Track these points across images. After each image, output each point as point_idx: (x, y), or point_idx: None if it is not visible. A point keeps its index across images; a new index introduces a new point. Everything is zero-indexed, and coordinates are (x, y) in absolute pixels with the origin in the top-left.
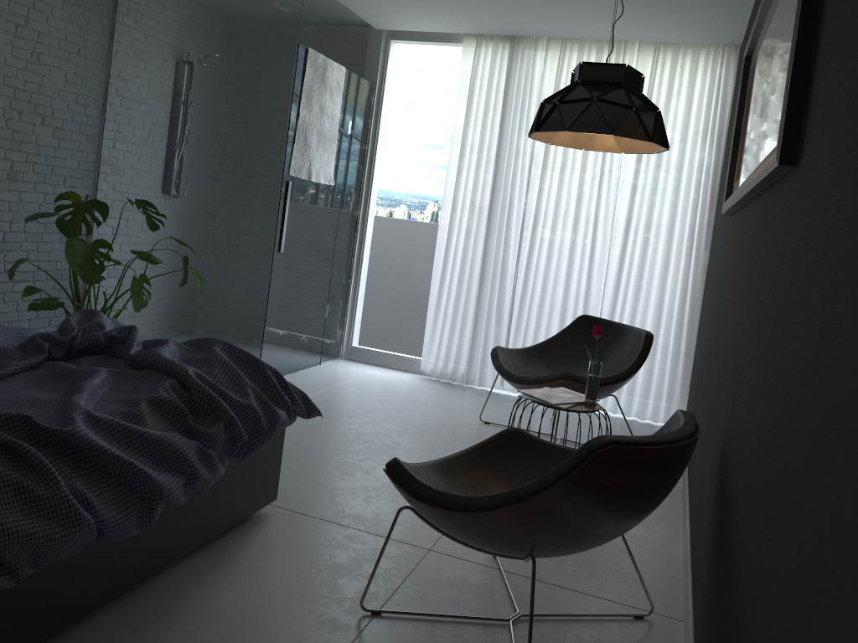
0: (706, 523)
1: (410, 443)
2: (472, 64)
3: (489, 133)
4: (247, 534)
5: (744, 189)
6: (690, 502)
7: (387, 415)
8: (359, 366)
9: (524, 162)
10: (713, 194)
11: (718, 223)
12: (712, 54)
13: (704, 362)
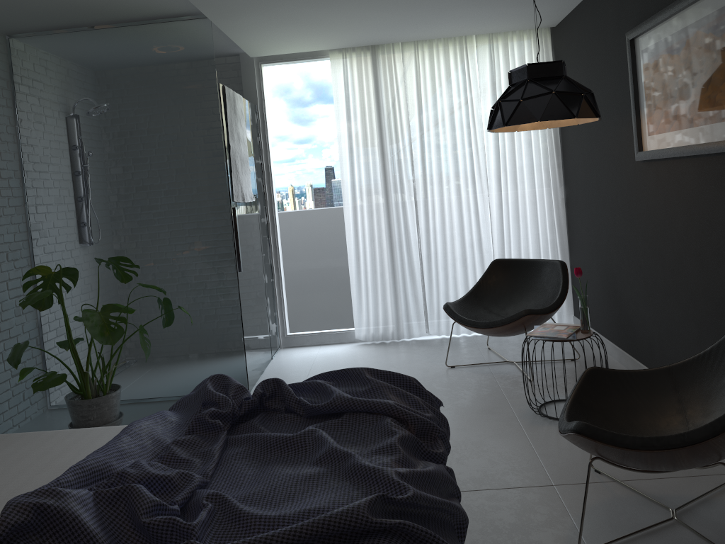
0: None
1: None
2: (341, 74)
3: (369, 129)
4: None
5: None
6: None
7: None
8: (302, 350)
9: (405, 147)
10: (557, 143)
11: (585, 166)
12: (532, 35)
13: (628, 273)
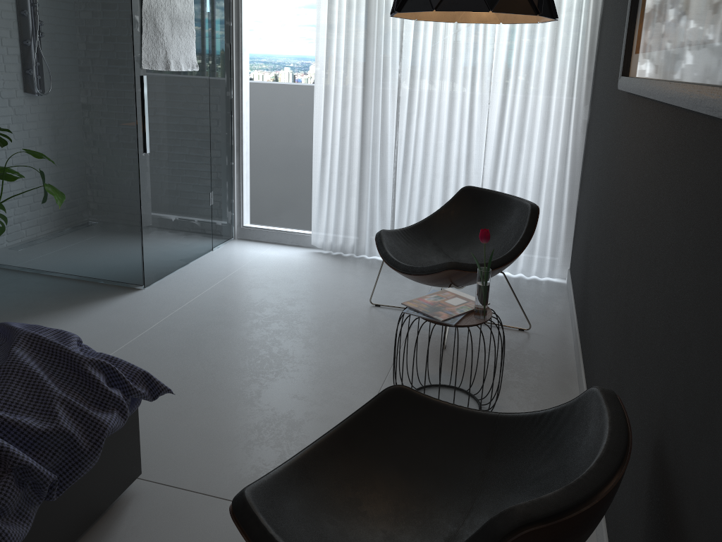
0: (633, 512)
1: (298, 348)
2: None
3: None
4: (102, 536)
5: (685, 102)
6: None
7: (276, 311)
8: (251, 246)
9: (394, 27)
10: (592, 46)
11: (602, 83)
12: None
13: (596, 243)
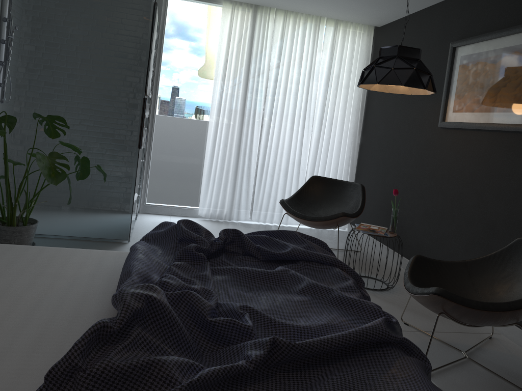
0: None
1: None
2: (228, 19)
3: (240, 65)
4: None
5: None
6: None
7: None
8: (157, 217)
9: (262, 84)
10: (363, 105)
11: (386, 124)
12: (362, 29)
13: (410, 200)
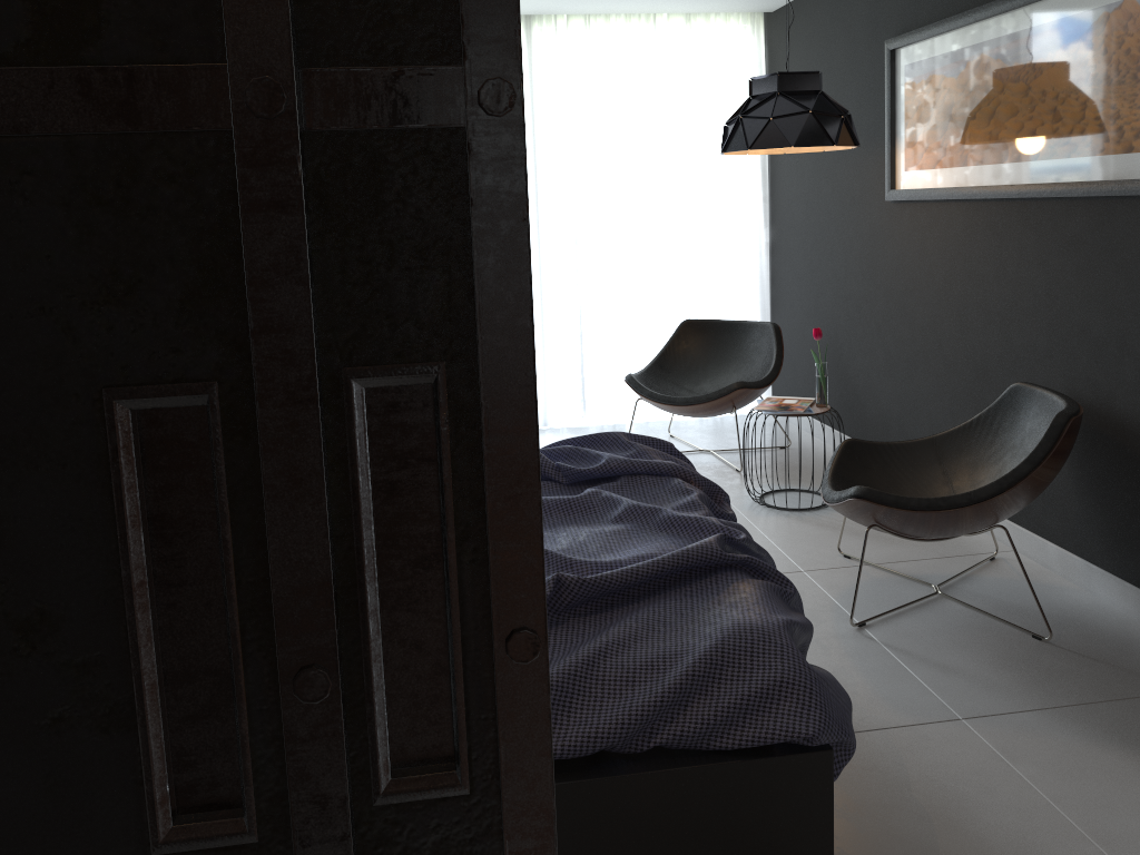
0: None
1: None
2: None
3: None
4: None
5: (1046, 193)
6: None
7: None
8: None
9: (565, 163)
10: (764, 169)
11: (807, 202)
12: (740, 21)
13: (861, 339)
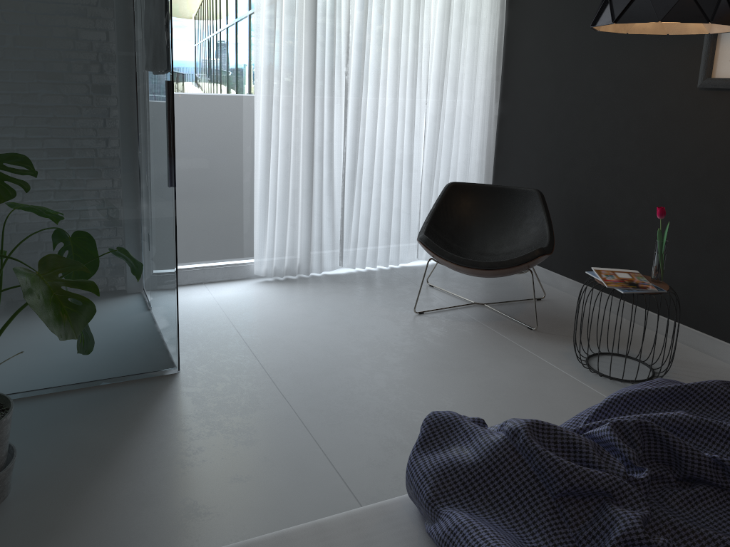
0: None
1: (453, 369)
2: None
3: None
4: None
5: None
6: (706, 329)
7: (361, 346)
8: (184, 292)
9: (341, 27)
10: (500, 52)
11: (559, 83)
12: None
13: (633, 210)
